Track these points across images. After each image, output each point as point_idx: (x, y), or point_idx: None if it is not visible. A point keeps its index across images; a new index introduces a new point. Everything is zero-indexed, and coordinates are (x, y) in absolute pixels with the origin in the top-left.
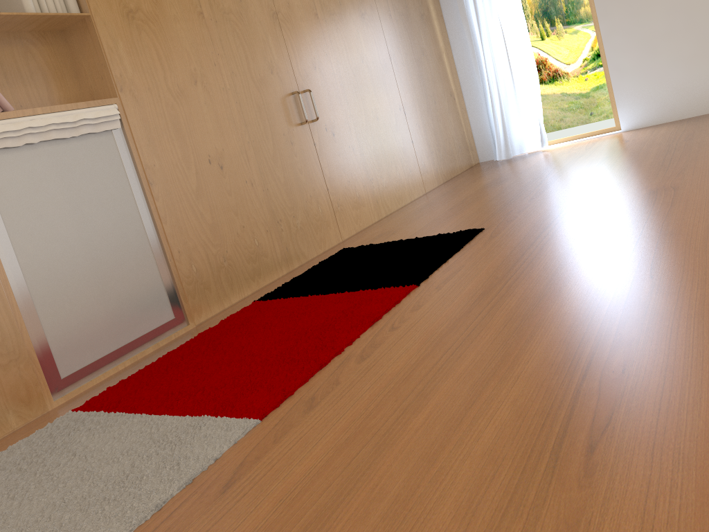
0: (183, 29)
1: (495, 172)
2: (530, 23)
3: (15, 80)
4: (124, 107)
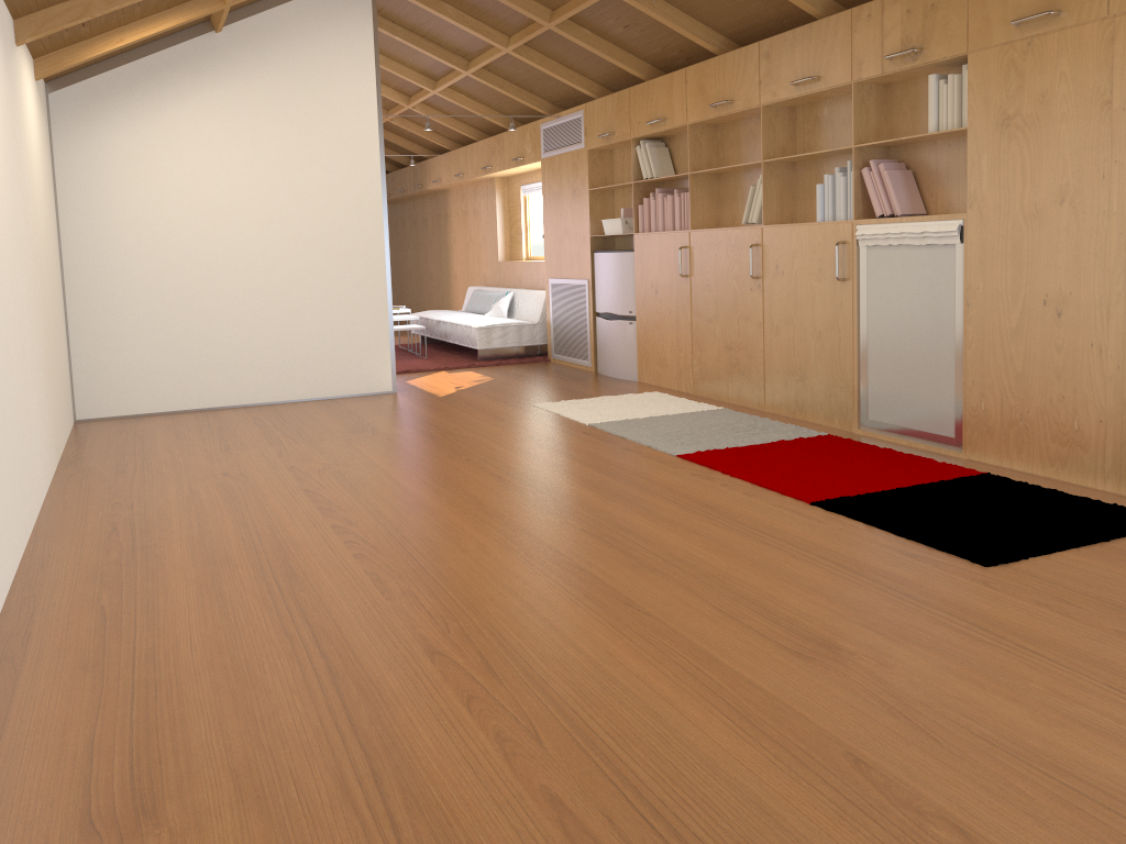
0: (1069, 130)
1: None
2: None
3: (952, 180)
4: (967, 224)
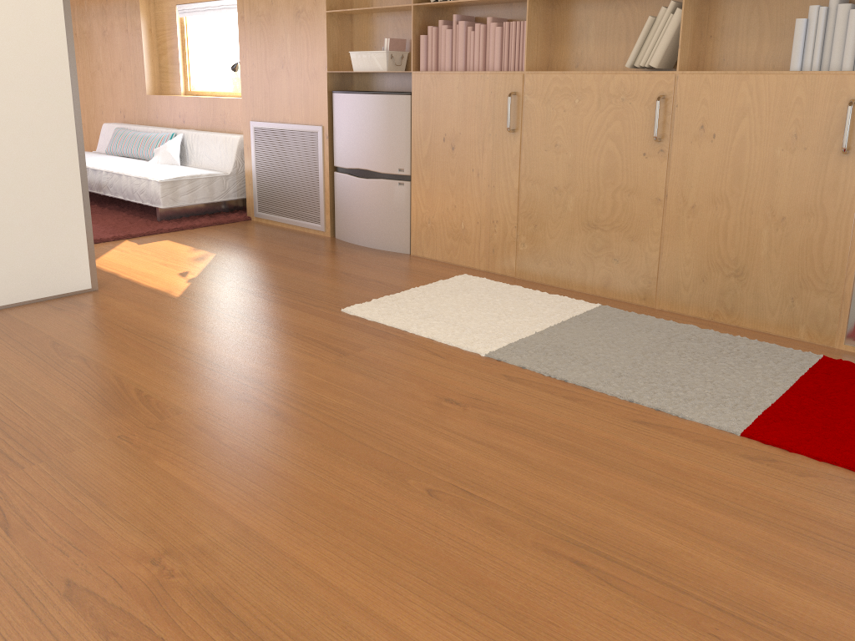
0: None
1: None
2: None
3: None
4: None
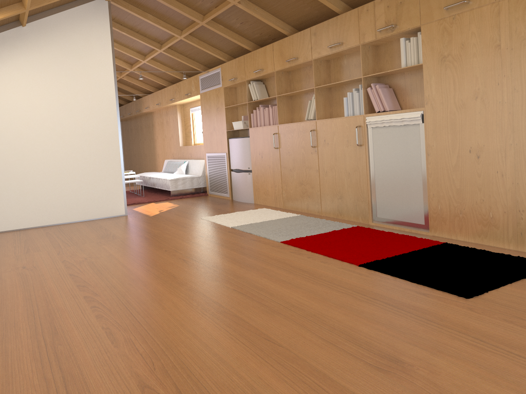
0: (478, 61)
1: None
2: None
3: (414, 92)
4: (425, 113)
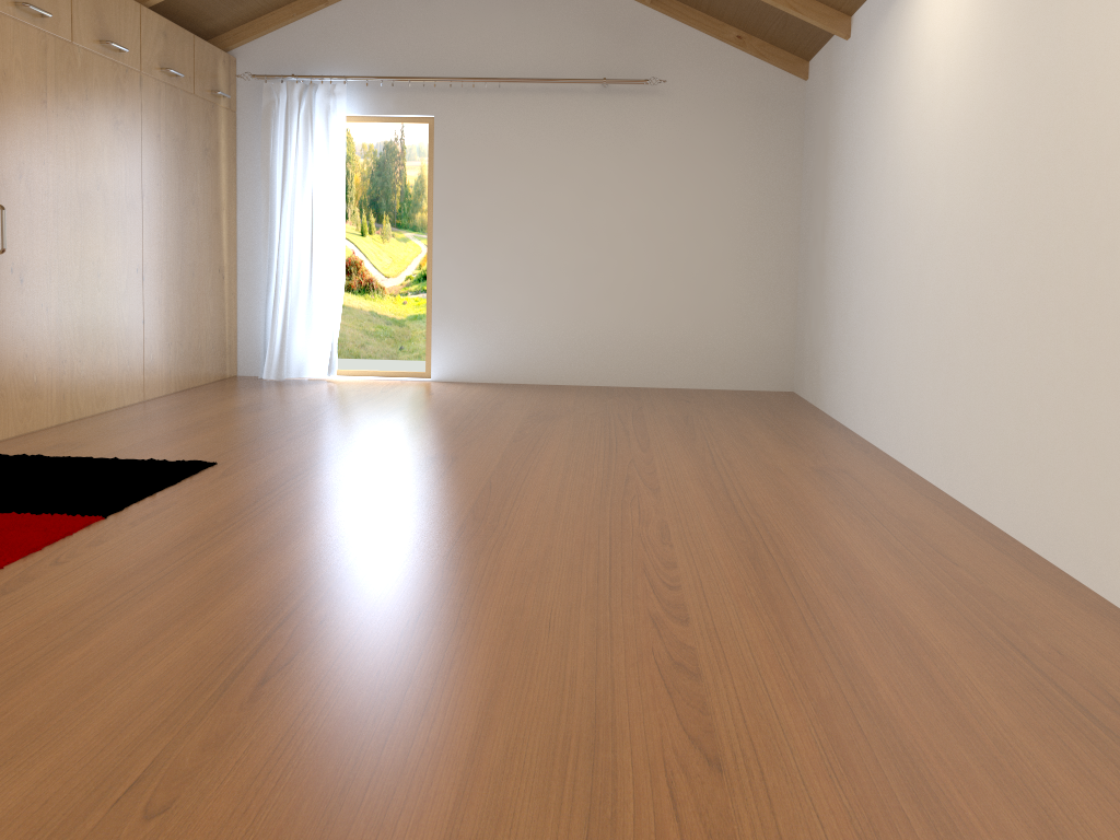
0: None
1: (255, 393)
2: (352, 209)
3: None
4: None
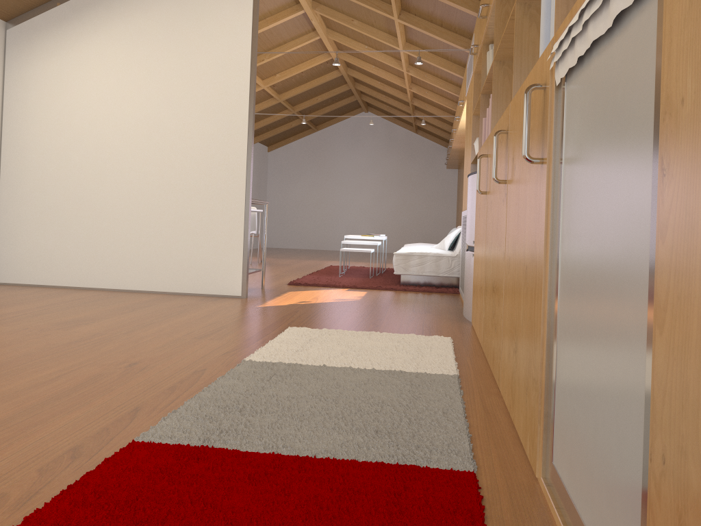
0: None
1: None
2: None
3: None
4: None
